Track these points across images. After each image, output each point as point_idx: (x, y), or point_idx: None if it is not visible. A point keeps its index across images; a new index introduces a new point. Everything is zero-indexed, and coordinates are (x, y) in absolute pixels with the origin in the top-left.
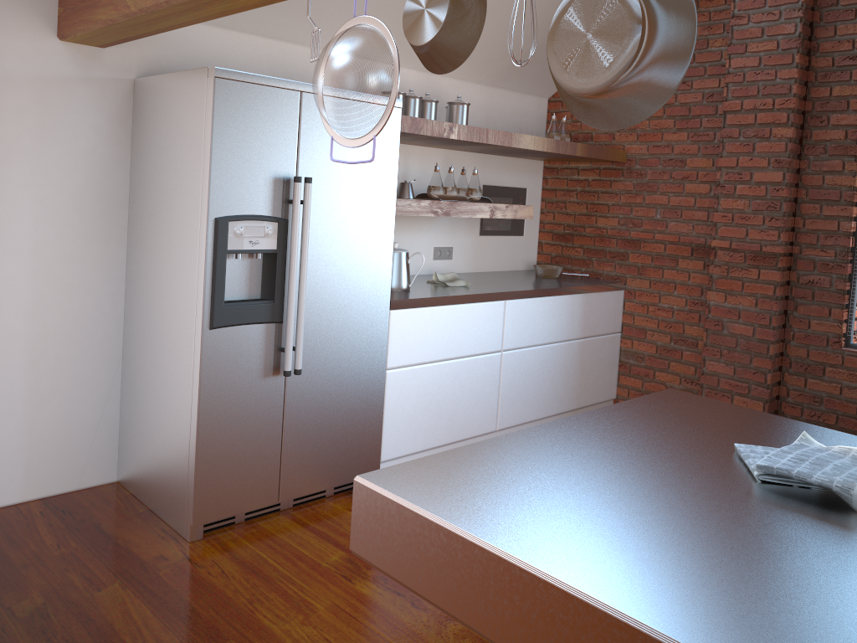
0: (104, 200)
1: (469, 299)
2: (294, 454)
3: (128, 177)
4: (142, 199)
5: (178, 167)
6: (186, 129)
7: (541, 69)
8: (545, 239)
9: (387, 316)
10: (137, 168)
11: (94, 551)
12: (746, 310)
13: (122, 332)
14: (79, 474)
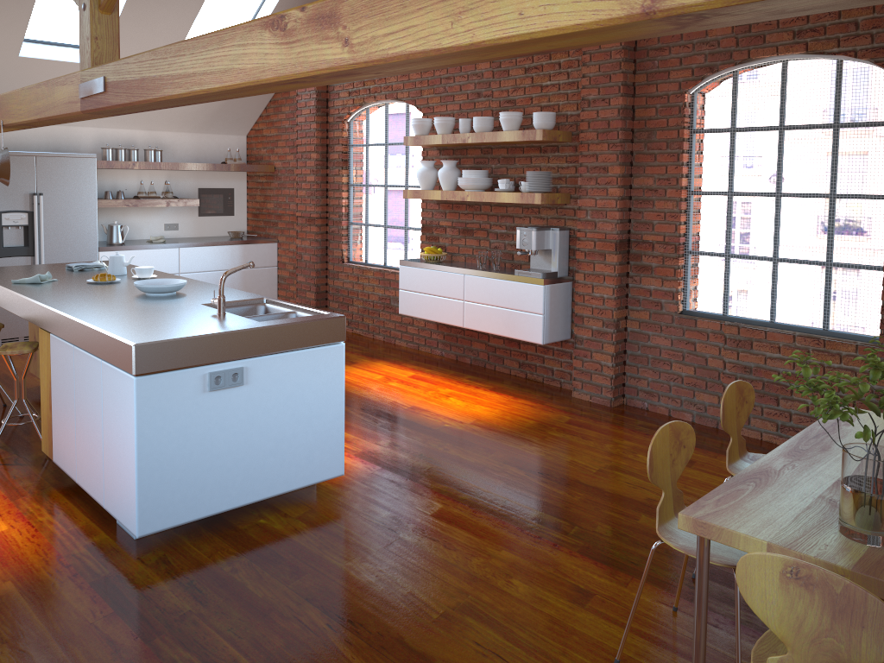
0: None
1: (152, 247)
2: None
3: None
4: None
5: None
6: None
7: (227, 121)
8: (249, 217)
9: (97, 254)
10: None
11: None
12: (308, 247)
13: None
14: None
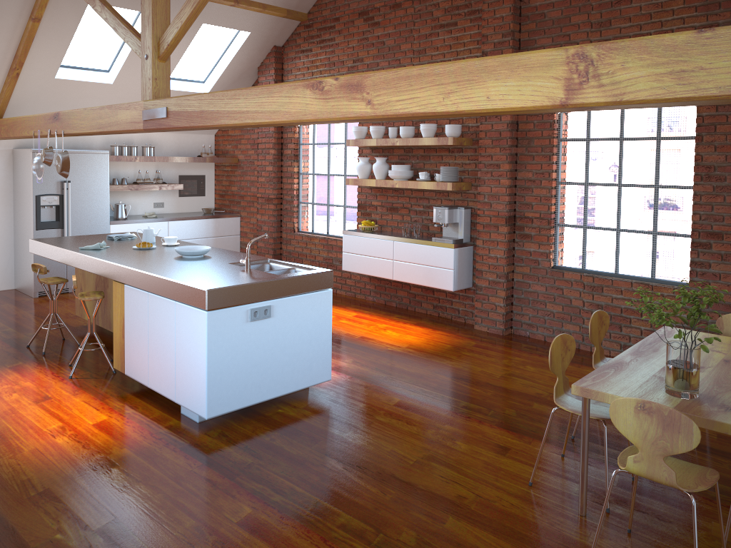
0: (4, 191)
1: (149, 221)
2: (72, 272)
3: (12, 182)
4: (17, 190)
5: (25, 180)
6: (26, 167)
7: None
8: (217, 197)
9: (108, 226)
10: (15, 180)
11: (2, 299)
12: (267, 220)
13: (13, 236)
14: (0, 285)
